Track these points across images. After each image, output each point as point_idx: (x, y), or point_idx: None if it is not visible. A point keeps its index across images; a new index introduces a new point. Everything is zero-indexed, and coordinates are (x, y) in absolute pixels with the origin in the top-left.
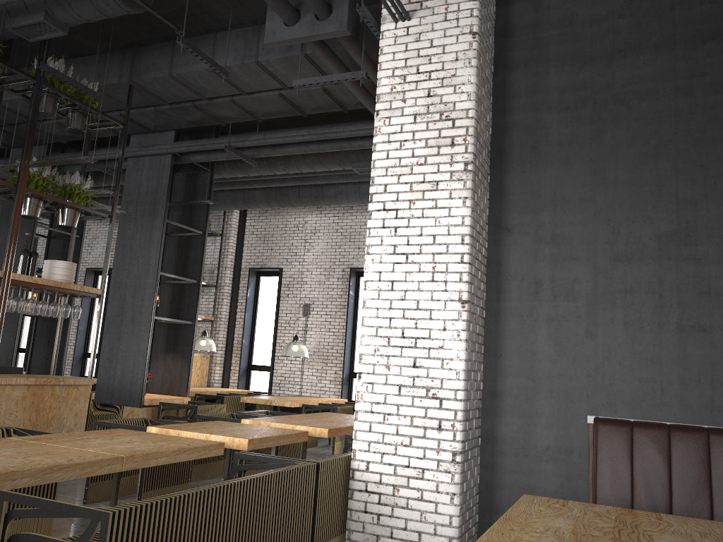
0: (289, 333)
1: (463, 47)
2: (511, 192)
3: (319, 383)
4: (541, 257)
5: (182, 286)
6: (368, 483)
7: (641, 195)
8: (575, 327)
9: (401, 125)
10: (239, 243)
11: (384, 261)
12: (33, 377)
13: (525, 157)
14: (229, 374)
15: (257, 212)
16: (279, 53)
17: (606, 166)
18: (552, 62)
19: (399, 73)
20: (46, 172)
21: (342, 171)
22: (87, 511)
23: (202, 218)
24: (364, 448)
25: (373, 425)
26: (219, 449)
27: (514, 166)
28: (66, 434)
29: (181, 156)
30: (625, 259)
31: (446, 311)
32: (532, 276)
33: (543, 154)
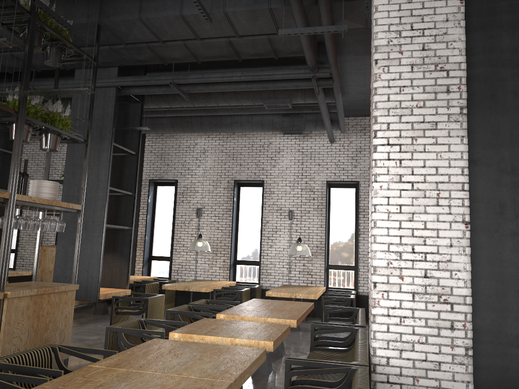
0: (184, 231)
1: (452, 10)
2: (475, 131)
3: (210, 269)
4: (504, 184)
5: (118, 198)
6: (390, 375)
7: None
8: None
9: (399, 73)
10: (140, 159)
11: (391, 188)
12: (33, 288)
13: (485, 103)
14: (135, 264)
15: (154, 135)
16: (246, 5)
17: None
18: (504, 27)
19: (395, 28)
20: (35, 100)
21: (244, 106)
22: None
23: (134, 141)
24: (384, 346)
25: (390, 327)
26: (264, 355)
27: (476, 111)
28: (128, 353)
29: (121, 89)
30: None
31: (452, 231)
32: (497, 199)
33: (500, 102)
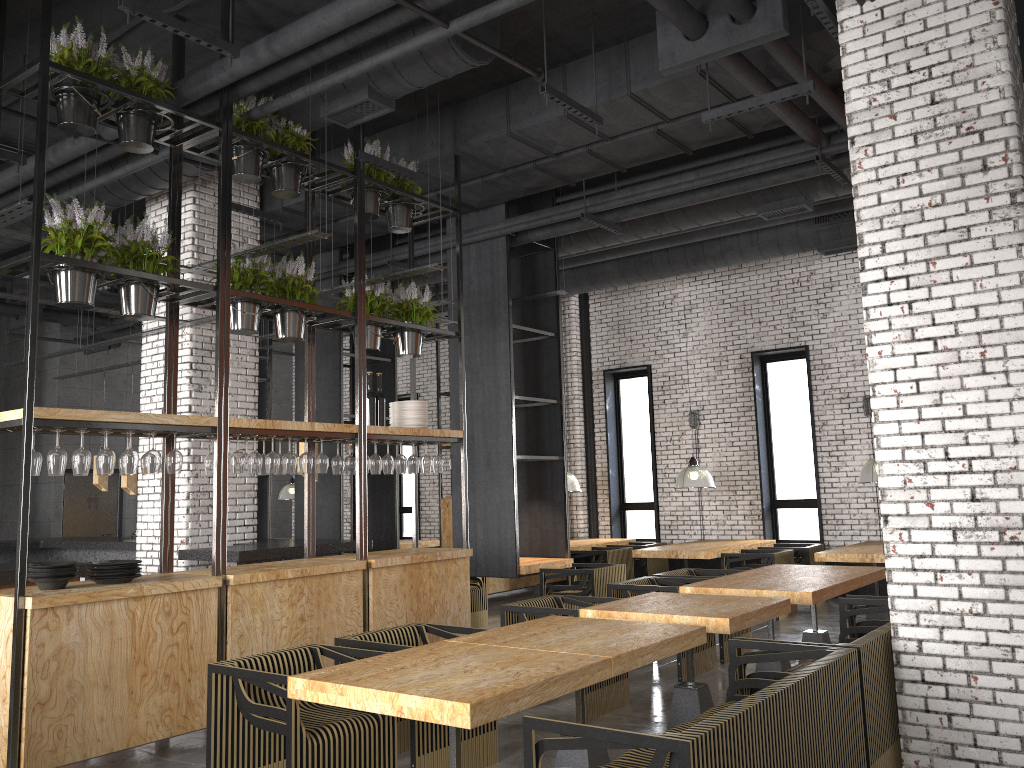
0: (673, 454)
1: (980, 21)
2: None
3: (728, 520)
4: None
5: (537, 410)
6: (925, 670)
7: None
8: None
9: (893, 152)
10: (584, 337)
11: (898, 353)
12: (406, 555)
13: None
14: (597, 518)
15: (602, 292)
16: (661, 76)
17: None
18: None
19: (879, 77)
20: (379, 290)
21: (734, 219)
22: (656, 740)
23: (550, 314)
24: (910, 621)
25: (919, 589)
26: (701, 635)
27: None
28: (501, 629)
29: (516, 236)
30: None
31: (1014, 415)
32: None
33: None
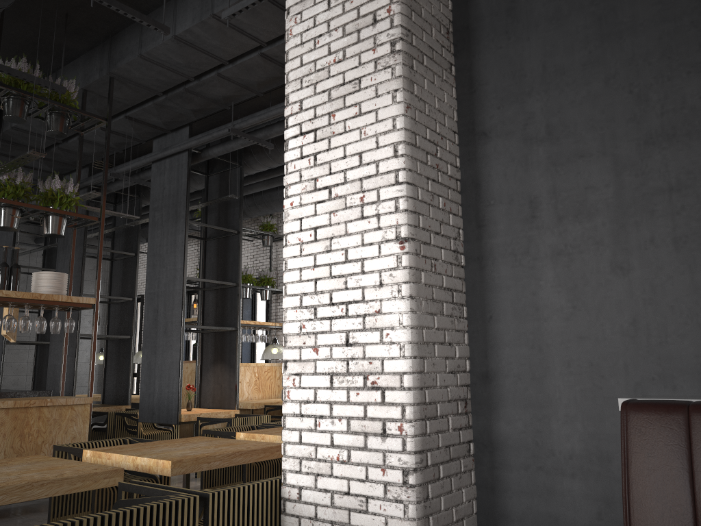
0: None
1: None
2: (485, 81)
3: None
4: (535, 164)
5: (224, 291)
6: (302, 518)
7: (678, 32)
8: (595, 259)
9: (314, 17)
10: None
11: (304, 203)
12: (14, 400)
13: (499, 27)
14: None
15: None
16: None
17: (618, 4)
18: None
19: None
20: (18, 179)
21: None
22: None
23: (236, 216)
24: (295, 468)
25: (303, 435)
26: (113, 477)
27: (485, 44)
28: None
29: (200, 152)
30: (664, 139)
31: (381, 258)
32: (524, 194)
33: (523, 16)
